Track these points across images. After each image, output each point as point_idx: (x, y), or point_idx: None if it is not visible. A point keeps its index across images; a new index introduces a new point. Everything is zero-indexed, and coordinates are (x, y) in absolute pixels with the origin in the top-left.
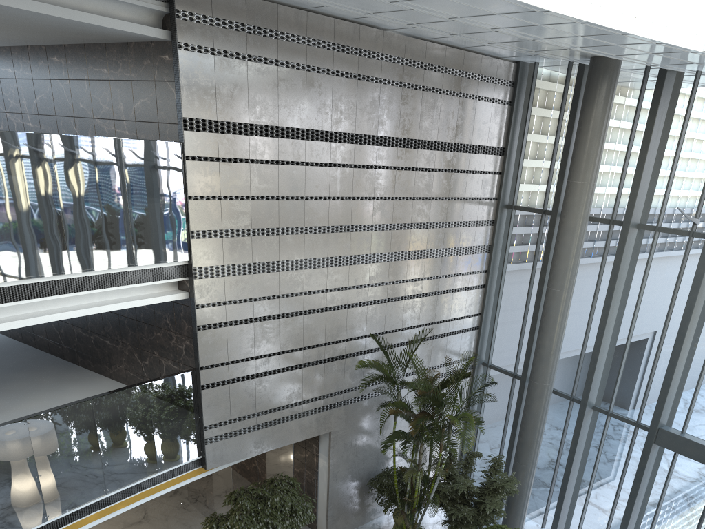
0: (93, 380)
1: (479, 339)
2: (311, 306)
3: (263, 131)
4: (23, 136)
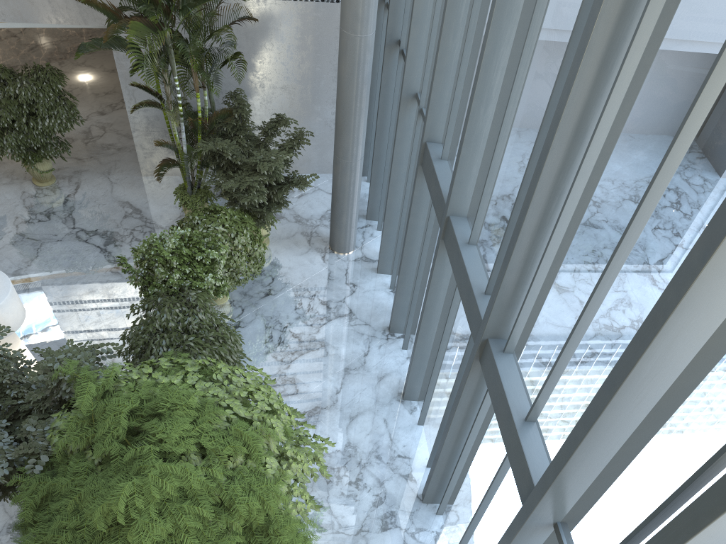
0: None
1: None
2: None
3: None
4: None
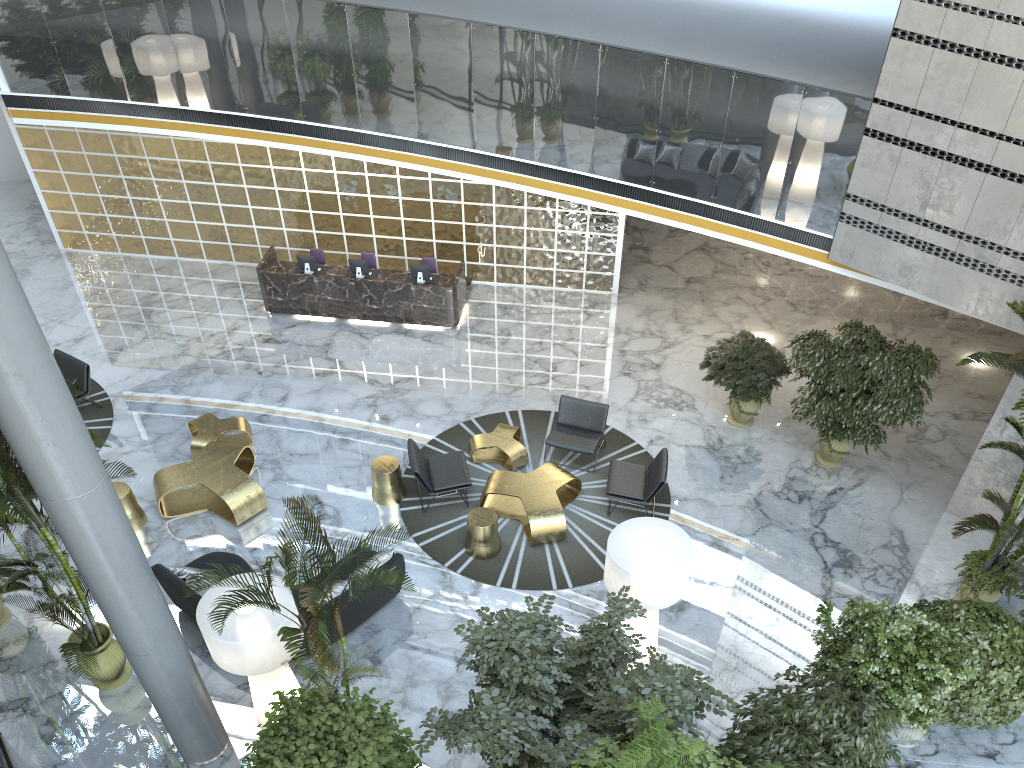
0: None
1: None
2: None
3: None
4: None
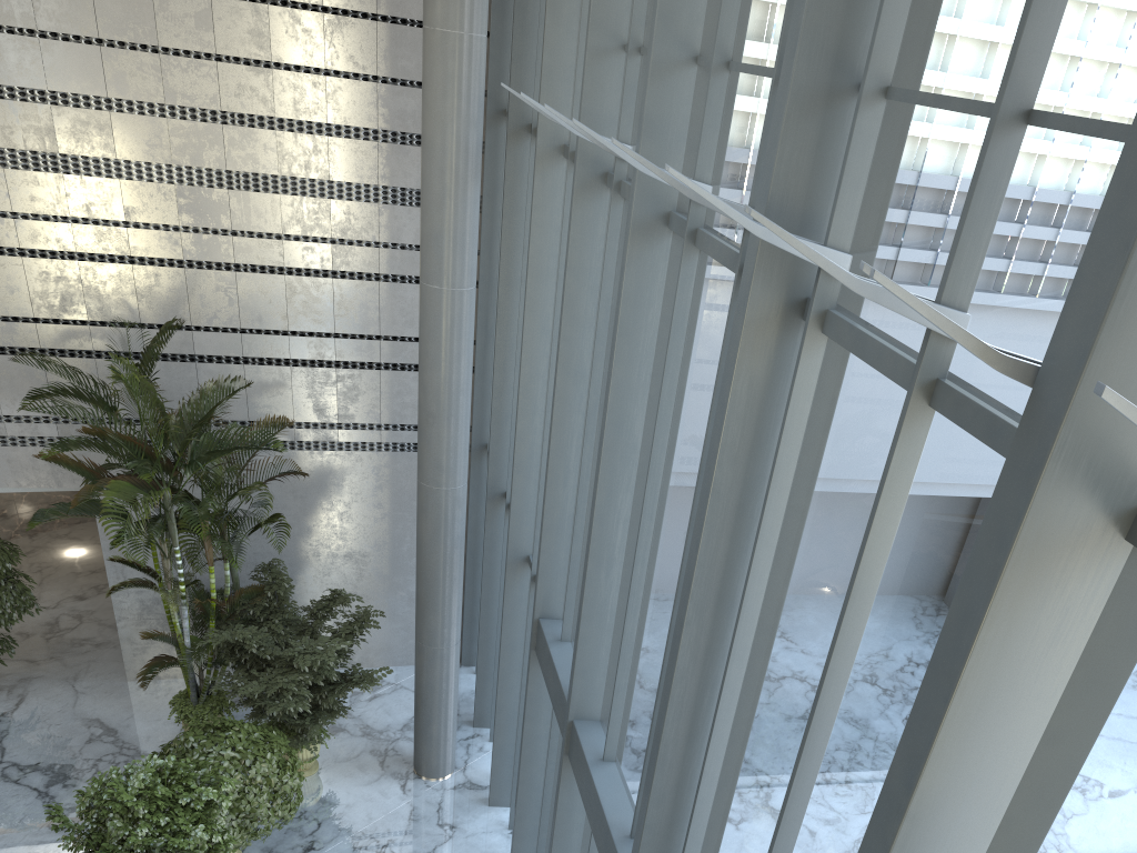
0: None
1: (473, 393)
2: None
3: None
4: None
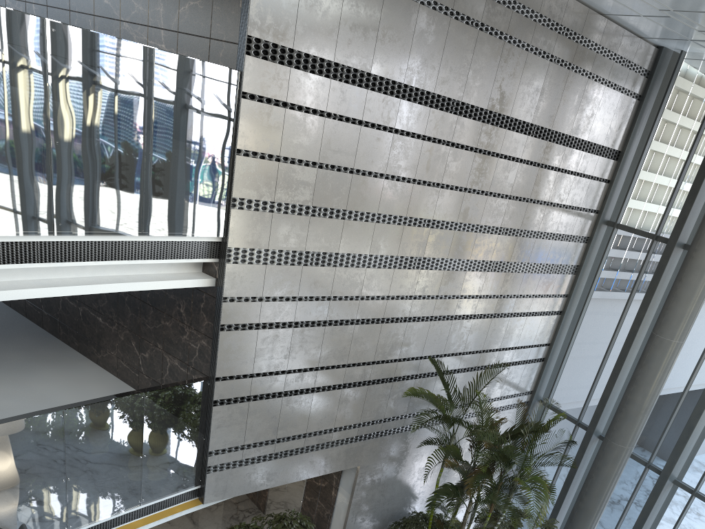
0: (75, 364)
1: (542, 373)
2: (366, 315)
3: (350, 77)
4: (2, 12)
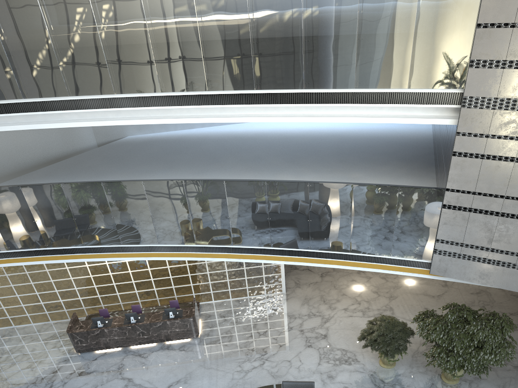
0: (425, 180)
1: None
2: None
3: None
4: None
